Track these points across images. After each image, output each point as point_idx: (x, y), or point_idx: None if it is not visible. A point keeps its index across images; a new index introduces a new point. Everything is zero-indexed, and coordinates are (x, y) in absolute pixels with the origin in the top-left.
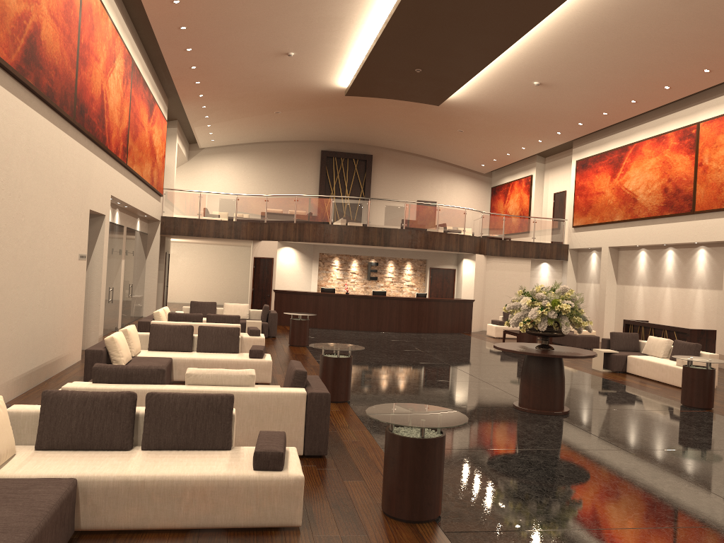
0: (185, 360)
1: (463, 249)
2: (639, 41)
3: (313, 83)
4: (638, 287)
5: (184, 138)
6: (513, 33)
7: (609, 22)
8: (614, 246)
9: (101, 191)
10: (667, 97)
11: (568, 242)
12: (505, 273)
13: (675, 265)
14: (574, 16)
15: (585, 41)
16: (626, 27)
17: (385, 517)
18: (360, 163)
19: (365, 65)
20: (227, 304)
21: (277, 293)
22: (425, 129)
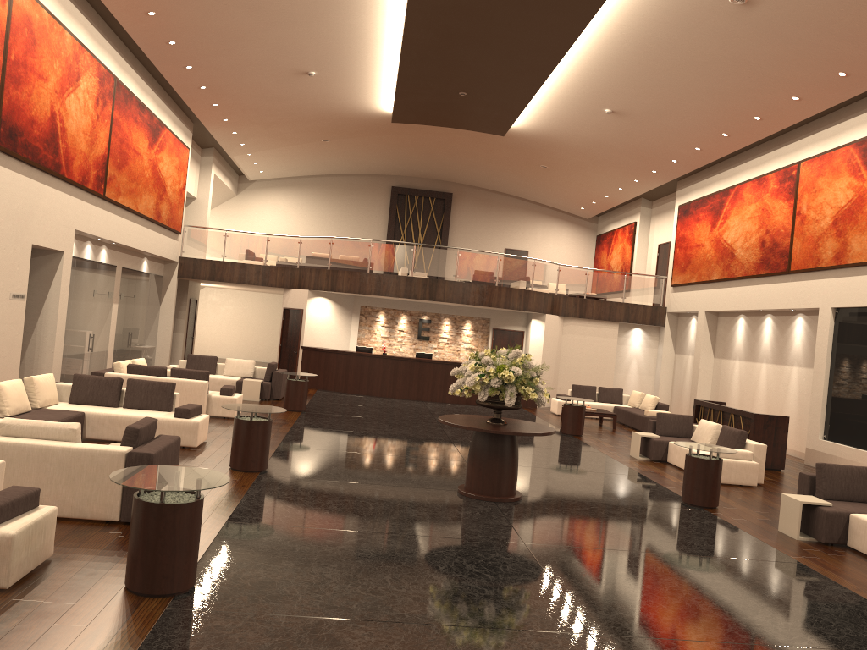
0: (99, 416)
1: (528, 307)
2: (706, 61)
3: (353, 107)
4: (734, 362)
5: (228, 169)
6: (553, 51)
7: (663, 38)
8: (710, 310)
9: (55, 224)
10: (762, 130)
11: (667, 304)
12: (585, 338)
13: (772, 336)
14: (621, 31)
15: (645, 61)
16: (685, 45)
17: (122, 589)
18: (438, 203)
19: (399, 87)
20: (229, 359)
21: (305, 351)
22: (504, 164)
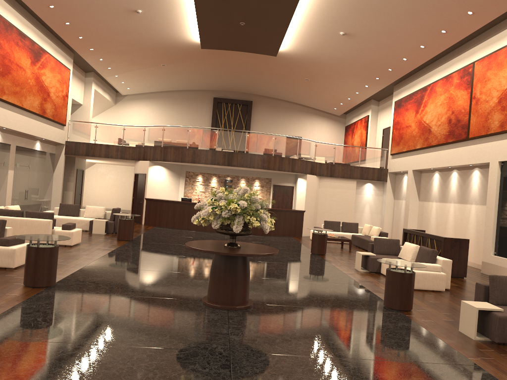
0: None
1: (295, 170)
2: None
3: (174, 38)
4: (432, 203)
5: (106, 87)
6: None
7: None
8: (415, 169)
9: None
10: (447, 41)
11: (388, 167)
12: (334, 190)
13: (457, 184)
14: None
15: None
16: None
17: None
18: (243, 107)
19: (199, 19)
20: (88, 206)
21: (147, 201)
22: (282, 79)
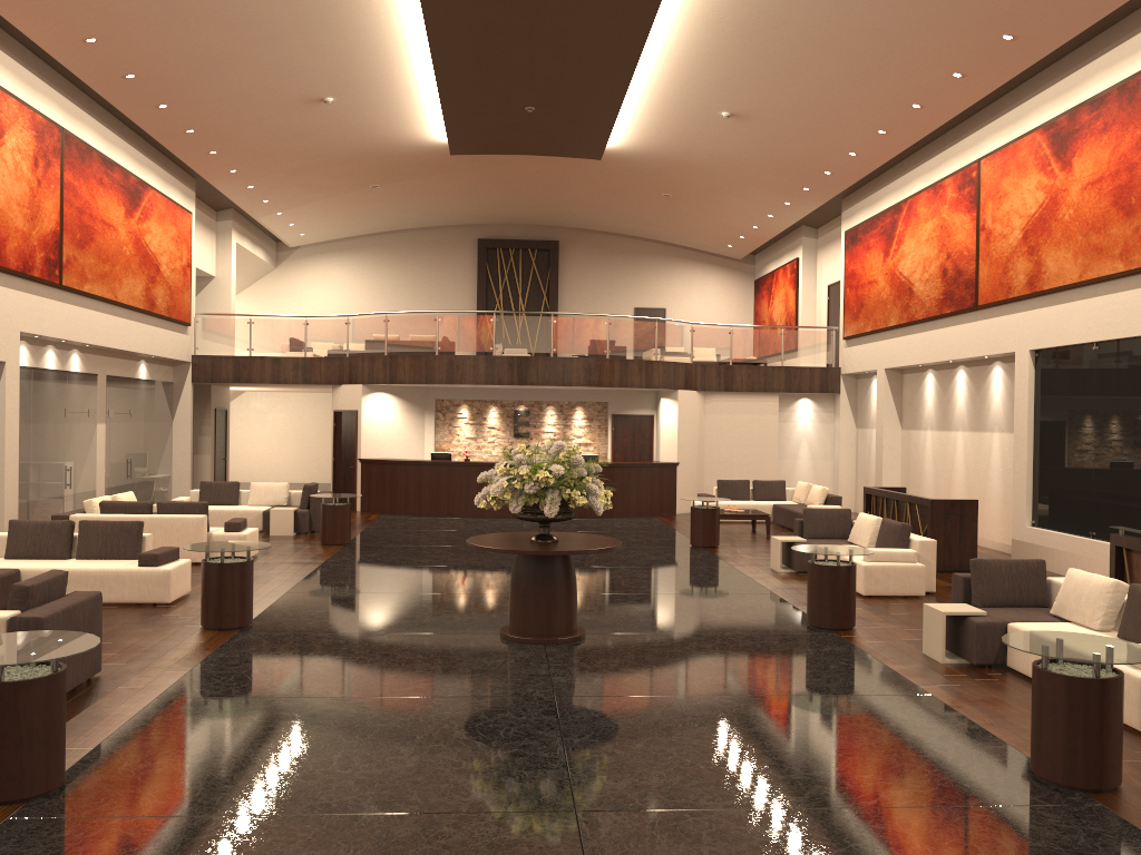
0: (40, 572)
1: (653, 383)
2: (831, 37)
3: (397, 139)
4: (925, 432)
5: (258, 235)
6: (627, 42)
7: (768, 11)
8: (890, 367)
9: None
10: (926, 121)
11: (840, 363)
12: (736, 418)
13: (967, 395)
14: (711, 7)
15: (753, 43)
16: (798, 18)
17: None
18: (541, 255)
19: (445, 107)
20: (255, 484)
21: (364, 464)
22: (616, 196)
